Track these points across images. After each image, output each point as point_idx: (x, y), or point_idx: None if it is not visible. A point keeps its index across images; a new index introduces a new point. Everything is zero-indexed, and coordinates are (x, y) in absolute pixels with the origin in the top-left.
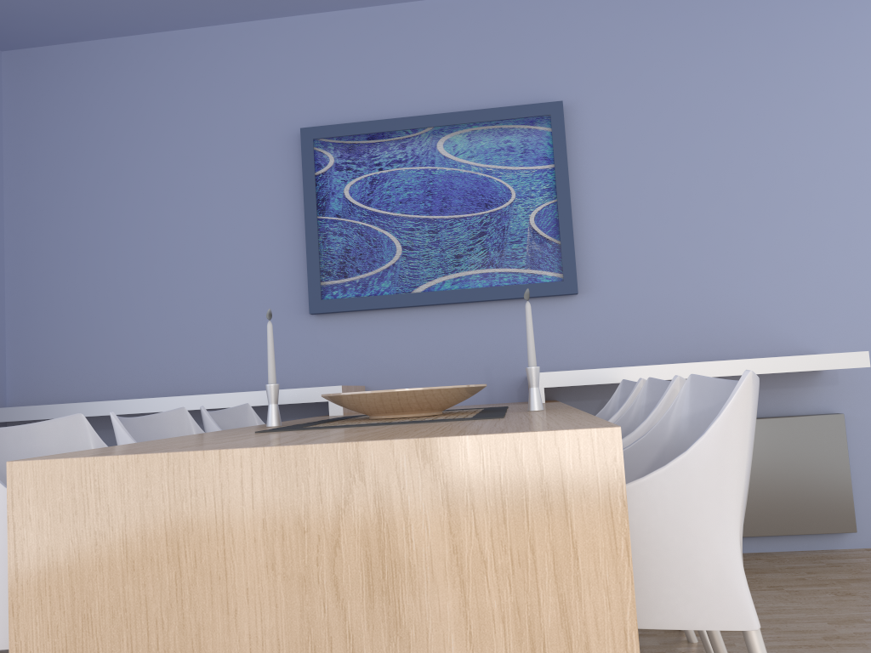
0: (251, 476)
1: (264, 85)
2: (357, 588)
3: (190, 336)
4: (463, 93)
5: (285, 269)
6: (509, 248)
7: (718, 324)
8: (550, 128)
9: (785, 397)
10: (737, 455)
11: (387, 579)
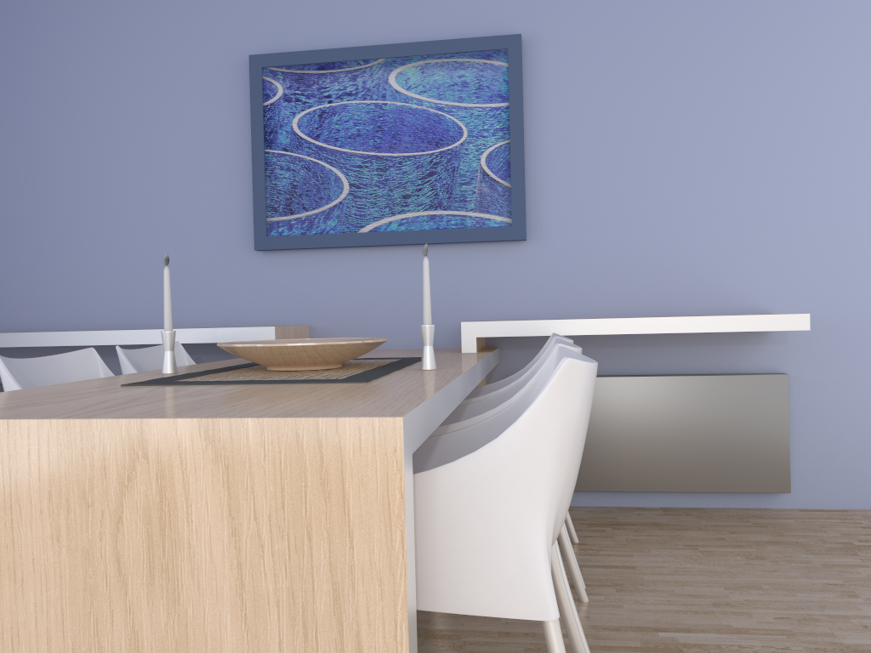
0: (38, 448)
1: (215, 7)
2: (138, 565)
3: (138, 268)
4: (420, 22)
5: (233, 203)
6: (458, 190)
7: (669, 276)
8: (507, 64)
9: (732, 354)
10: (549, 444)
11: (167, 557)
